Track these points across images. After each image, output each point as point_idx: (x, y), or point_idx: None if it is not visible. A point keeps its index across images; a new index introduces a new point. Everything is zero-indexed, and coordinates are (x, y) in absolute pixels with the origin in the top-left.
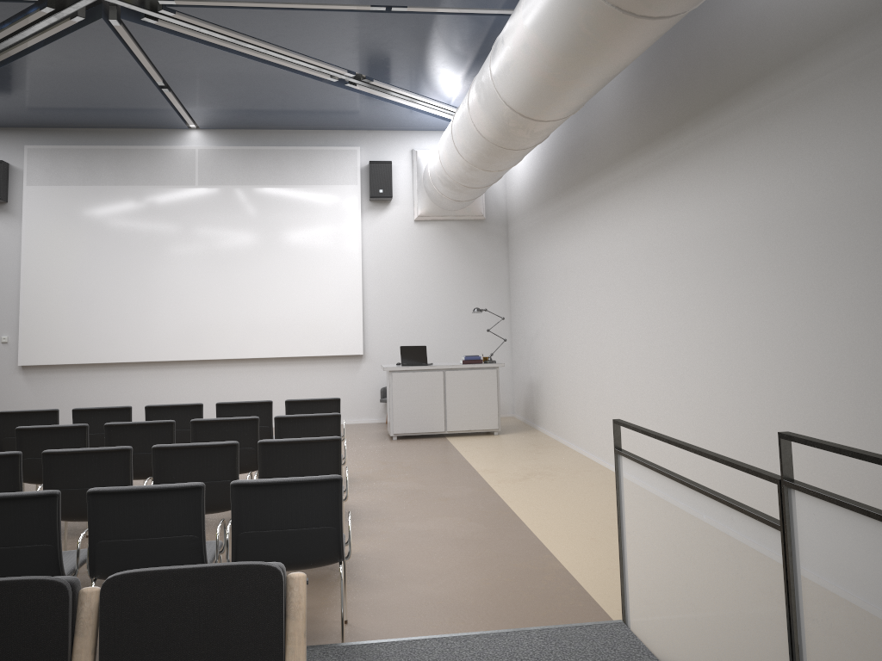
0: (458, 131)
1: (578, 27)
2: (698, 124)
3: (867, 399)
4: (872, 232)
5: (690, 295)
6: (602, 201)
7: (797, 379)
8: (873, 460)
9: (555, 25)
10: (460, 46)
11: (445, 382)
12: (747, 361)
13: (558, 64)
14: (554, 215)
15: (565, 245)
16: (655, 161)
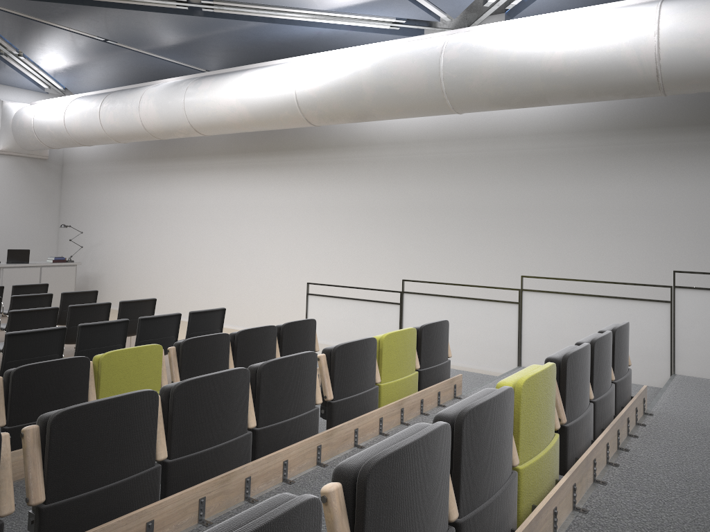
0: (113, 116)
1: (278, 116)
2: (283, 154)
3: (361, 275)
4: (371, 218)
5: (266, 231)
6: (194, 173)
7: (329, 269)
8: (434, 282)
9: (265, 111)
10: (117, 62)
11: (41, 275)
12: (301, 262)
13: (250, 122)
14: (135, 171)
15: (147, 191)
16: (247, 163)
